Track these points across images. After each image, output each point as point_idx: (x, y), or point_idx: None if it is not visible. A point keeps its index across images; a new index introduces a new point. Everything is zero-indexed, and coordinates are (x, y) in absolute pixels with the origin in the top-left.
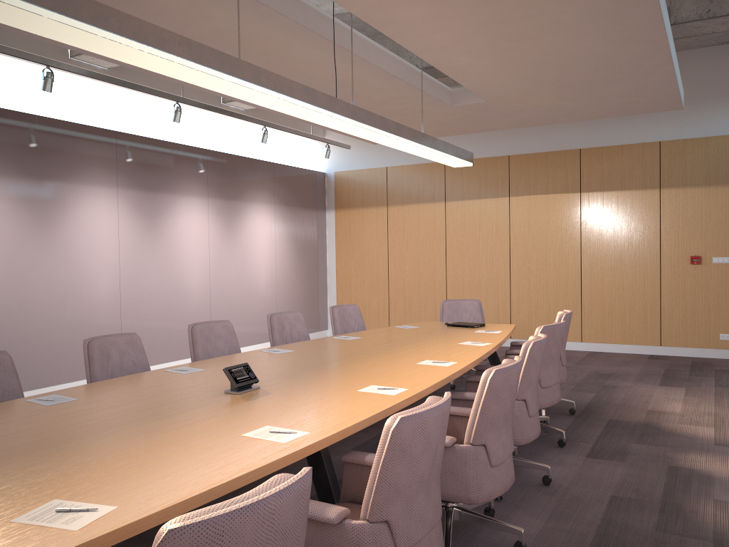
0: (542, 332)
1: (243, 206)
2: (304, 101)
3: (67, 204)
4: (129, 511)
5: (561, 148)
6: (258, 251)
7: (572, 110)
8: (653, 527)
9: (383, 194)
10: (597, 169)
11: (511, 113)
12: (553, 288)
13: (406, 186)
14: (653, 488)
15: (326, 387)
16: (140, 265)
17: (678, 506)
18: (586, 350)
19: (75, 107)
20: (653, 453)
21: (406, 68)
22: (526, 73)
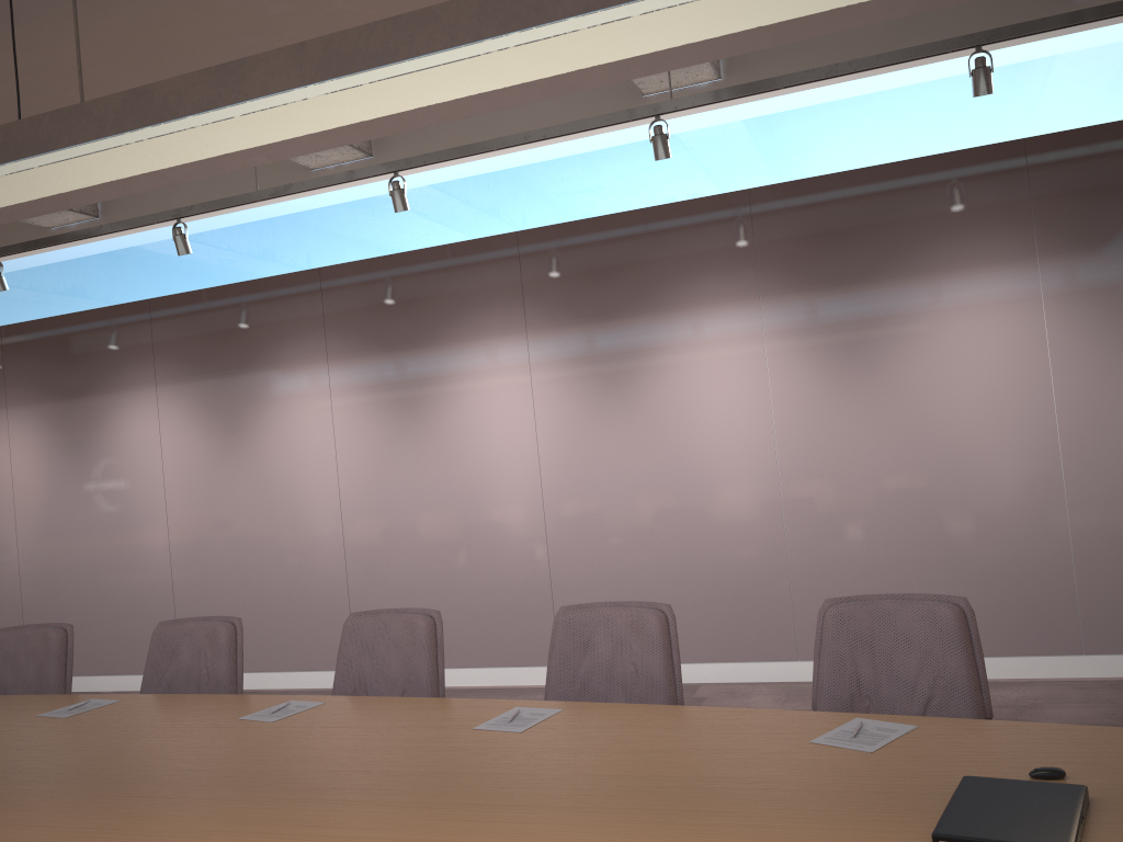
0: None
1: None
2: None
3: (657, 351)
4: None
5: None
6: None
7: None
8: None
9: None
10: None
11: None
12: None
13: None
14: None
15: None
16: (829, 445)
17: None
18: None
19: (707, 169)
20: None
21: None
22: None
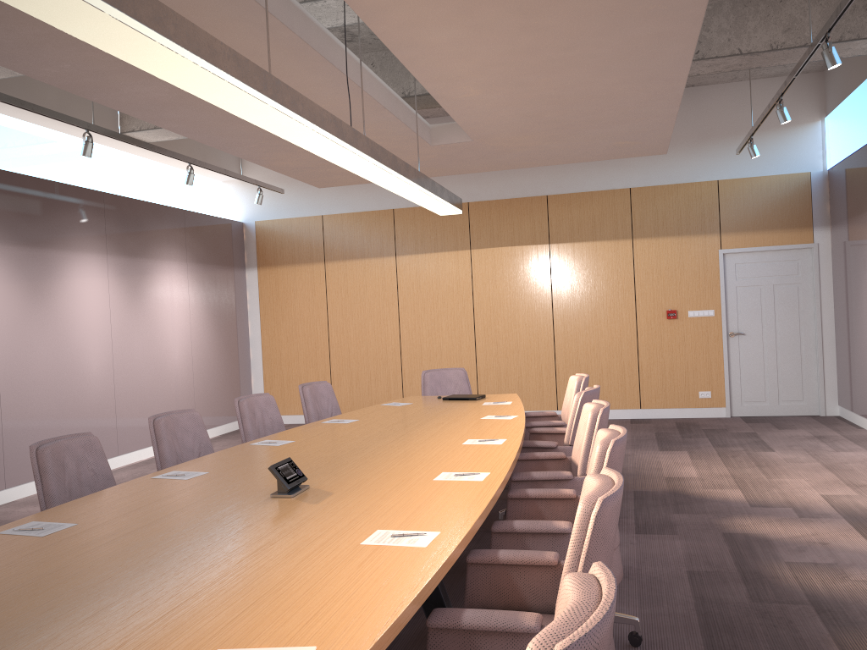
0: (583, 398)
1: (149, 265)
2: (333, 134)
3: None
4: (336, 649)
5: (526, 194)
6: (169, 322)
7: (557, 153)
8: (748, 598)
9: (319, 248)
10: (566, 218)
11: (492, 154)
12: (524, 351)
13: (348, 239)
14: (722, 558)
15: (390, 479)
16: (24, 345)
17: (757, 573)
18: None
19: None
20: (699, 521)
21: (393, 99)
22: (530, 110)
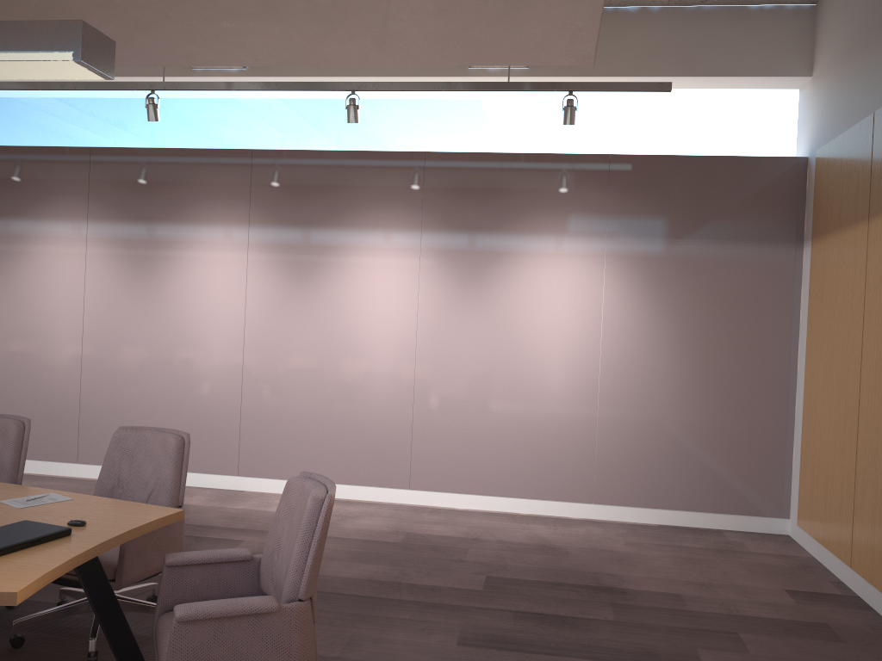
0: None
1: (509, 244)
2: None
3: (176, 251)
4: None
5: None
6: (545, 327)
7: None
8: None
9: (864, 190)
10: None
11: None
12: None
13: None
14: None
15: None
16: (278, 333)
17: None
18: None
19: (237, 129)
20: None
21: None
22: None
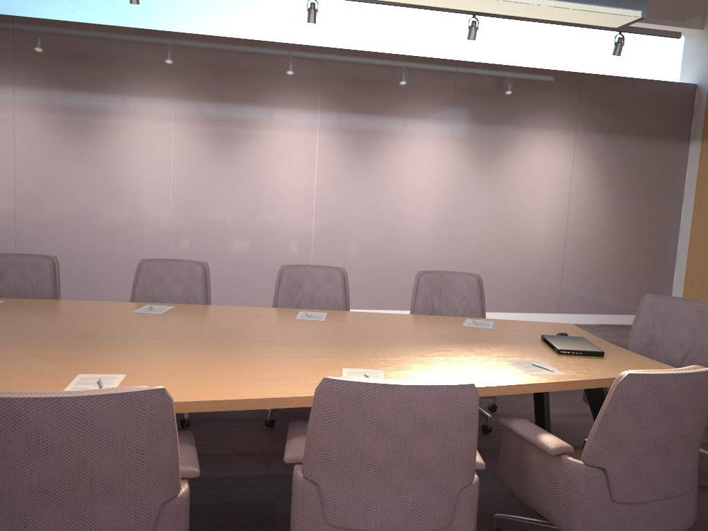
0: (319, 391)
1: (513, 133)
2: None
3: (256, 128)
4: None
5: None
6: (534, 193)
7: None
8: None
9: None
10: None
11: None
12: None
13: None
14: None
15: None
16: (342, 197)
17: None
18: None
19: (293, 26)
20: None
21: None
22: None
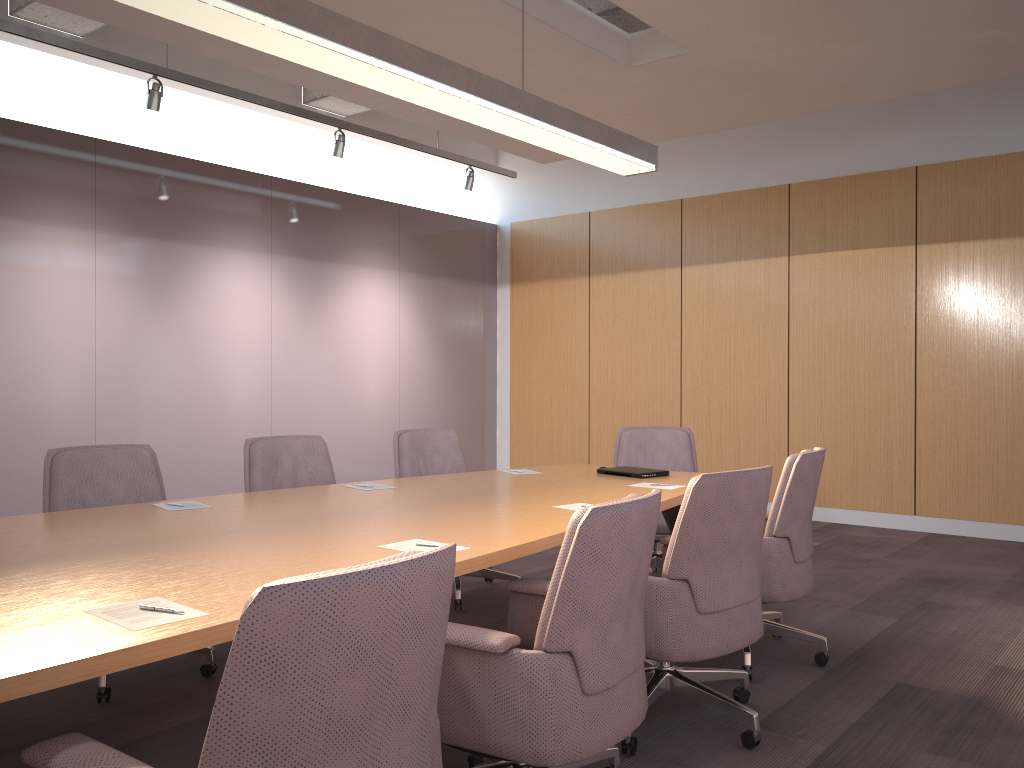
0: (698, 488)
1: (338, 272)
2: None
3: None
4: None
5: (882, 167)
6: (365, 345)
7: (870, 70)
8: None
9: (583, 257)
10: (948, 202)
11: (751, 81)
12: (864, 416)
13: (620, 243)
14: None
15: (49, 595)
16: (136, 357)
17: None
18: (924, 530)
19: (34, 101)
20: None
21: None
22: None
